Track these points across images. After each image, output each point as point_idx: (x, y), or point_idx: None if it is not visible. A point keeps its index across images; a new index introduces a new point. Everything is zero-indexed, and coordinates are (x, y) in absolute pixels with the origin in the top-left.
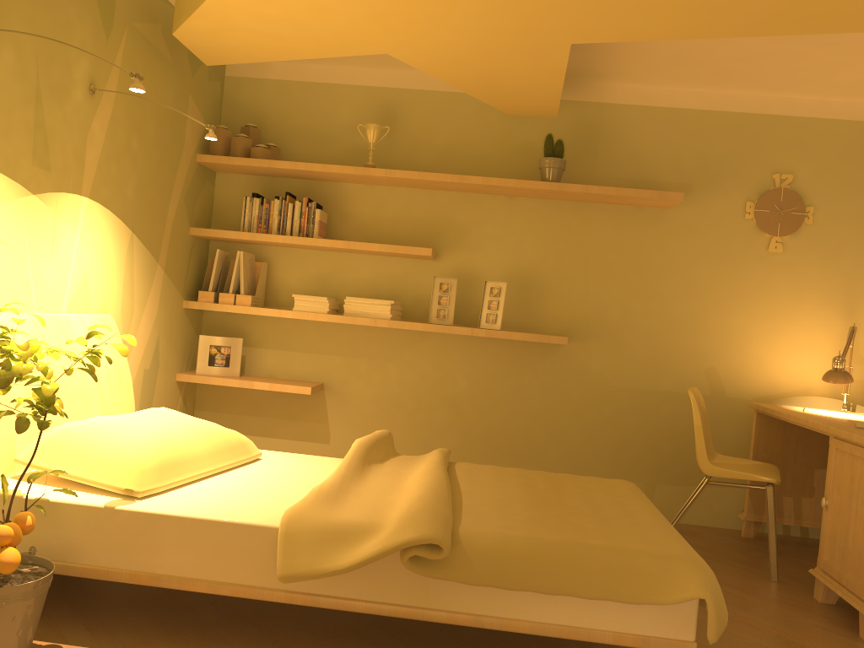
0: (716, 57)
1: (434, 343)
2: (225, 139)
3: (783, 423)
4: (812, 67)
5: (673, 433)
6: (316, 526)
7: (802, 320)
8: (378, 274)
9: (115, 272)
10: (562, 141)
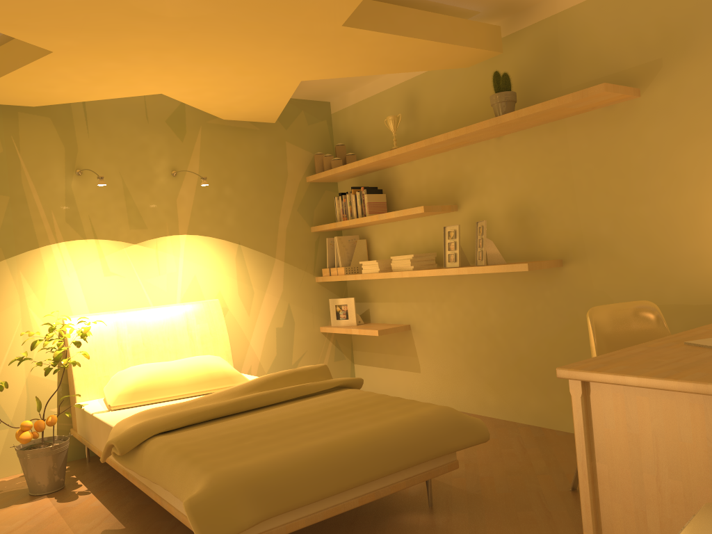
0: None
1: (468, 283)
2: (320, 161)
3: None
4: None
5: None
6: (117, 430)
7: None
8: (426, 232)
9: (225, 272)
10: (506, 73)
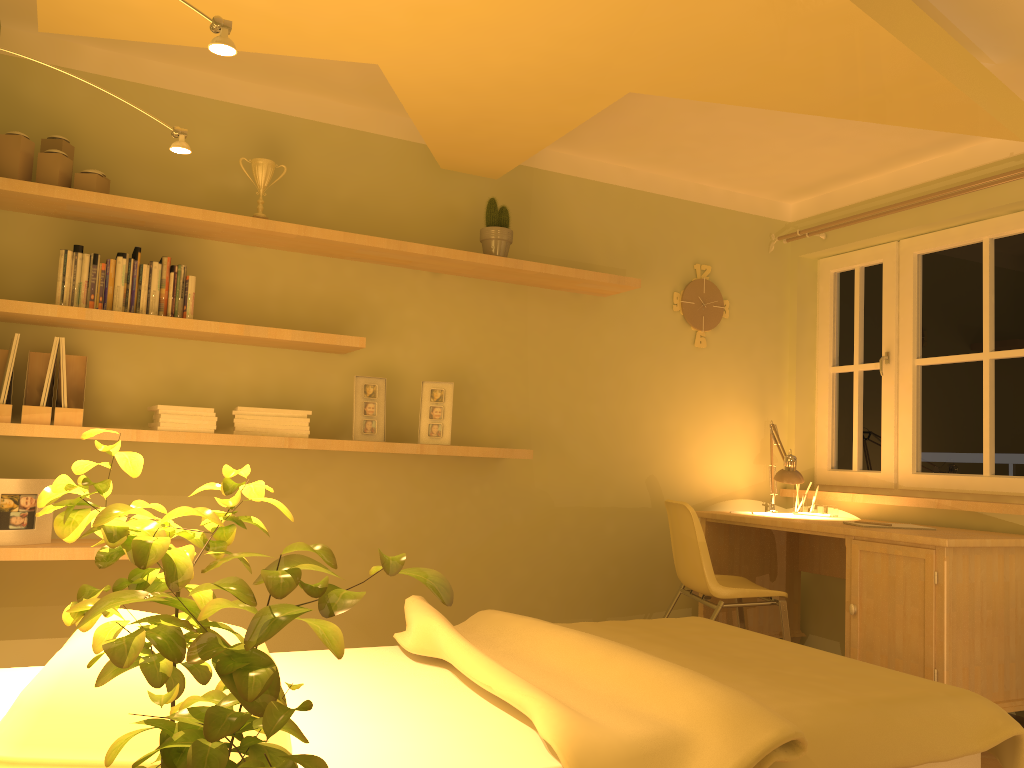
0: (681, 133)
1: (344, 468)
2: (27, 155)
3: (728, 531)
4: (755, 157)
5: (620, 555)
6: (617, 752)
7: (726, 419)
8: (263, 374)
9: None
10: (507, 208)
